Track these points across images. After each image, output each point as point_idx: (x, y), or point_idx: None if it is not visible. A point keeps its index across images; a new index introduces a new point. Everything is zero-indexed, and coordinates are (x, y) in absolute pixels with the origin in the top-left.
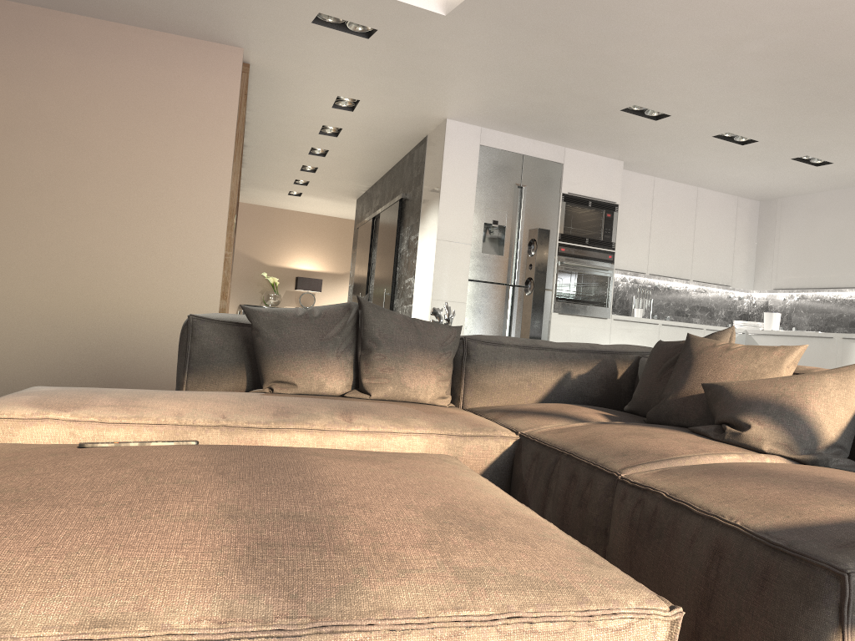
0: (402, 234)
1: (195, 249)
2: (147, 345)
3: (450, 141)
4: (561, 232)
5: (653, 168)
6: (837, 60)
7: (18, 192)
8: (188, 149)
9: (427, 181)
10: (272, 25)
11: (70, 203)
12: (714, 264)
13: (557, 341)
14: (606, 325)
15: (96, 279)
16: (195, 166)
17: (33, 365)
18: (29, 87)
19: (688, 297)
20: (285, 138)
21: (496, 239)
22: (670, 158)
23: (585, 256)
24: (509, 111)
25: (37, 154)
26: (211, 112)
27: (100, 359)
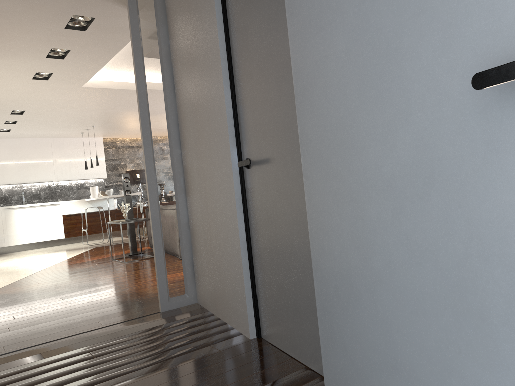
0: None
1: None
2: None
3: None
4: None
5: None
6: (112, 115)
7: None
8: None
9: None
10: (18, 66)
11: None
12: None
13: None
14: None
15: None
16: None
17: None
18: None
19: None
20: None
21: None
22: None
23: None
24: None
25: None
26: None
27: None
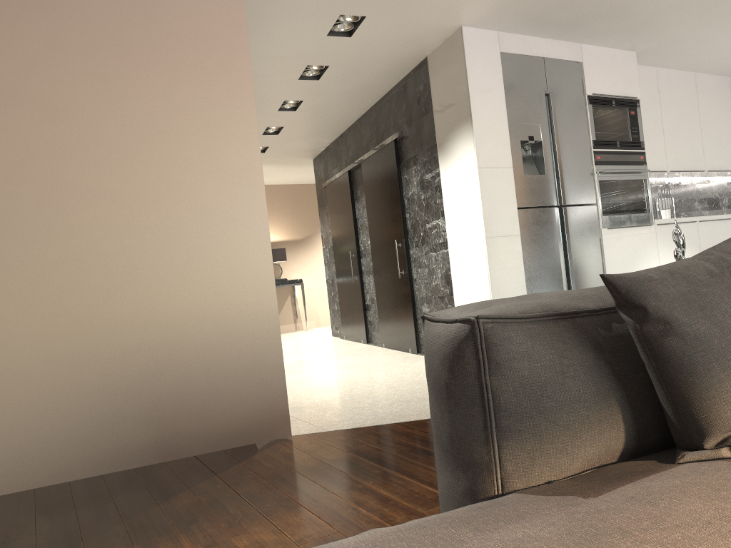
0: (405, 177)
1: (232, 224)
2: (197, 362)
3: (470, 52)
4: (593, 138)
5: (663, 55)
6: None
7: None
8: (196, 95)
9: (440, 107)
10: None
11: (56, 191)
12: (722, 151)
13: (612, 259)
14: (652, 232)
15: (113, 288)
16: (210, 115)
17: (53, 422)
18: None
19: (696, 190)
20: (257, 94)
21: (530, 159)
22: (691, 37)
23: (620, 161)
24: None
25: None
26: (216, 41)
27: (141, 393)
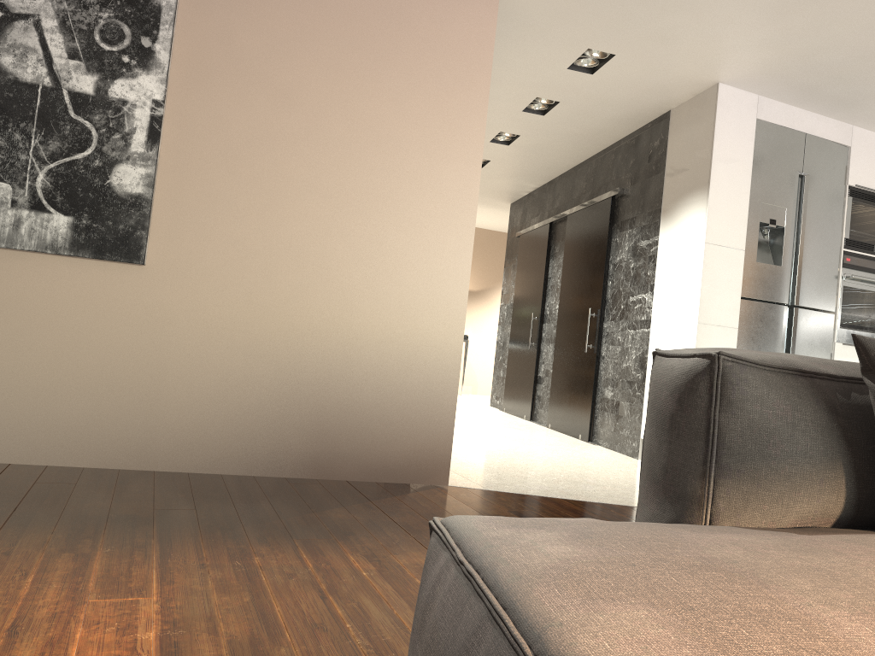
0: (616, 240)
1: (435, 247)
2: (370, 383)
3: (722, 112)
4: (846, 236)
5: None
6: None
7: (206, 161)
8: (428, 106)
9: (674, 168)
10: None
11: (273, 178)
12: None
13: None
14: None
15: (305, 287)
16: (438, 130)
17: (220, 409)
18: (224, 12)
19: None
20: None
21: (767, 245)
22: None
23: (873, 269)
24: (822, 67)
25: (231, 108)
26: (459, 54)
27: (308, 402)
